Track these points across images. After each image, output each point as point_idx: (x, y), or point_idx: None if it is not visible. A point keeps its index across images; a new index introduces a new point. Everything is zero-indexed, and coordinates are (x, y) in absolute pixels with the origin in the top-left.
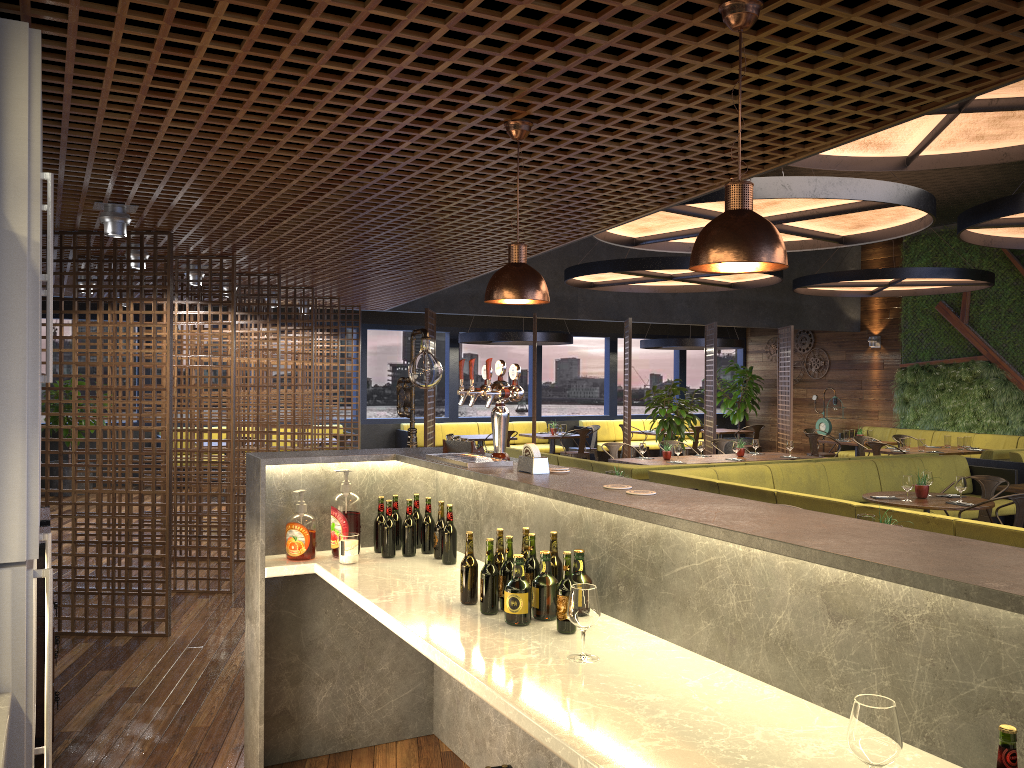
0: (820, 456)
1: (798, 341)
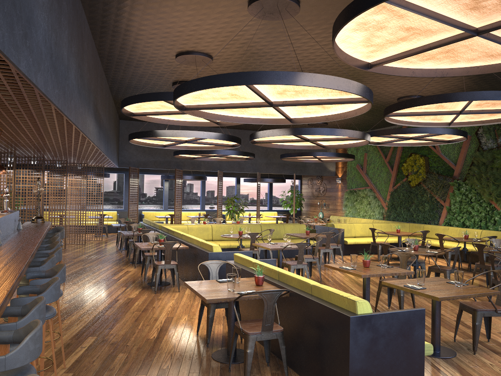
0: None
1: (316, 179)
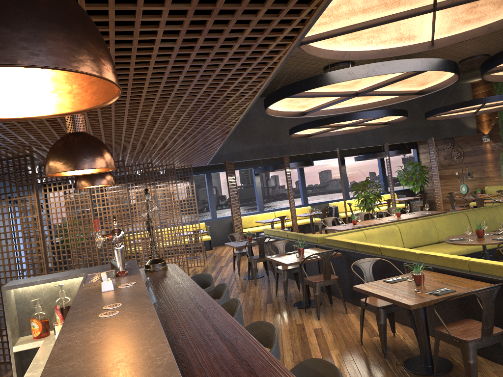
0: (458, 207)
1: (445, 144)
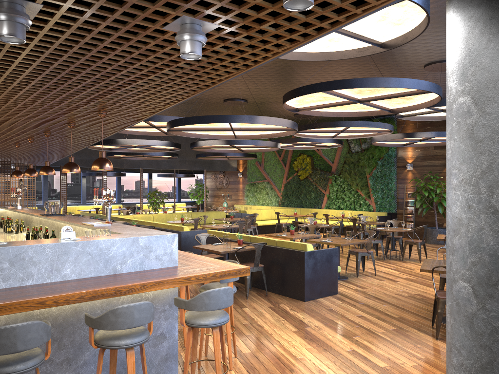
0: None
1: (220, 174)
